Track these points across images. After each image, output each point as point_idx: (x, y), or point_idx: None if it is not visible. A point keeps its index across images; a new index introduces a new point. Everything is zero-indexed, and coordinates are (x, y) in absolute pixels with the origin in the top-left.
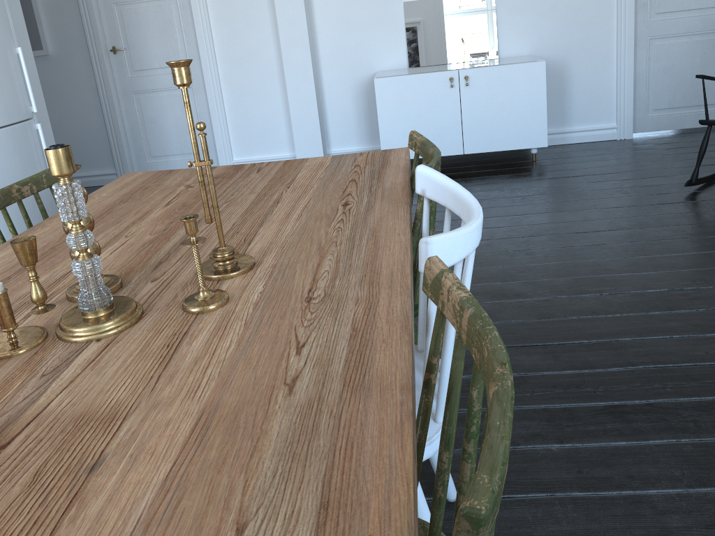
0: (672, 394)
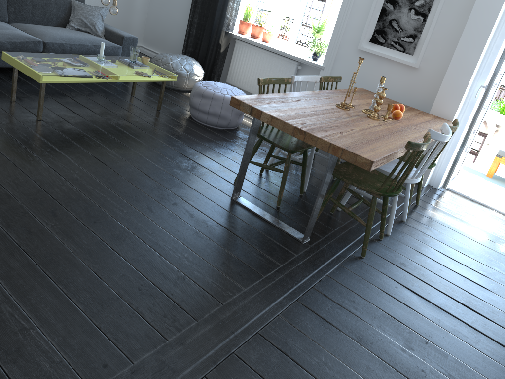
0: (182, 144)
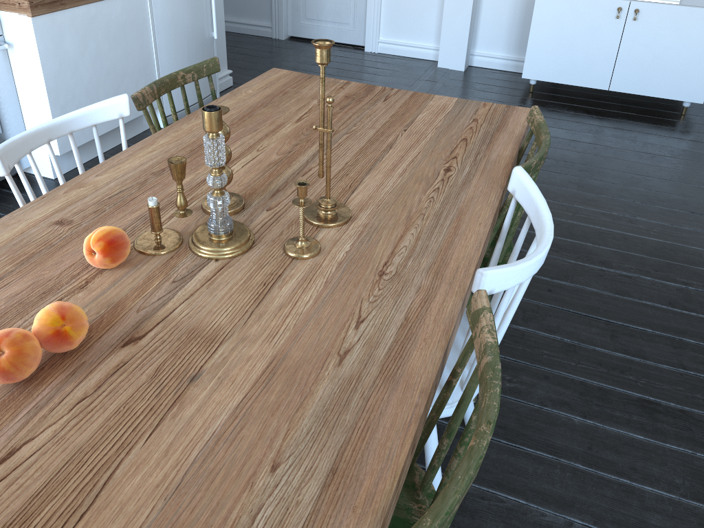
0: None
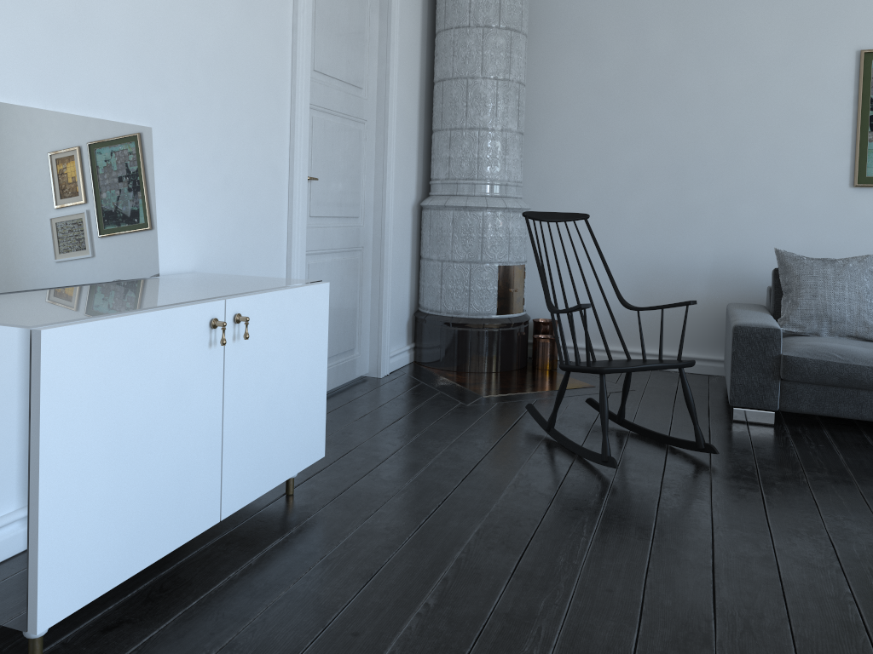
0: None
